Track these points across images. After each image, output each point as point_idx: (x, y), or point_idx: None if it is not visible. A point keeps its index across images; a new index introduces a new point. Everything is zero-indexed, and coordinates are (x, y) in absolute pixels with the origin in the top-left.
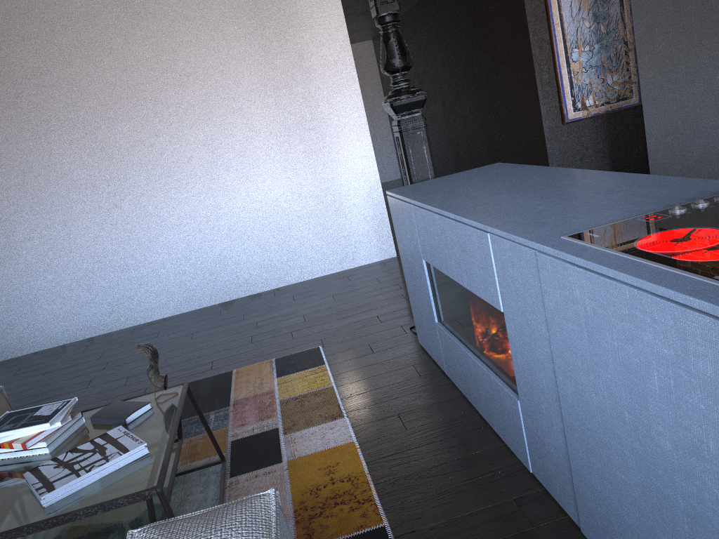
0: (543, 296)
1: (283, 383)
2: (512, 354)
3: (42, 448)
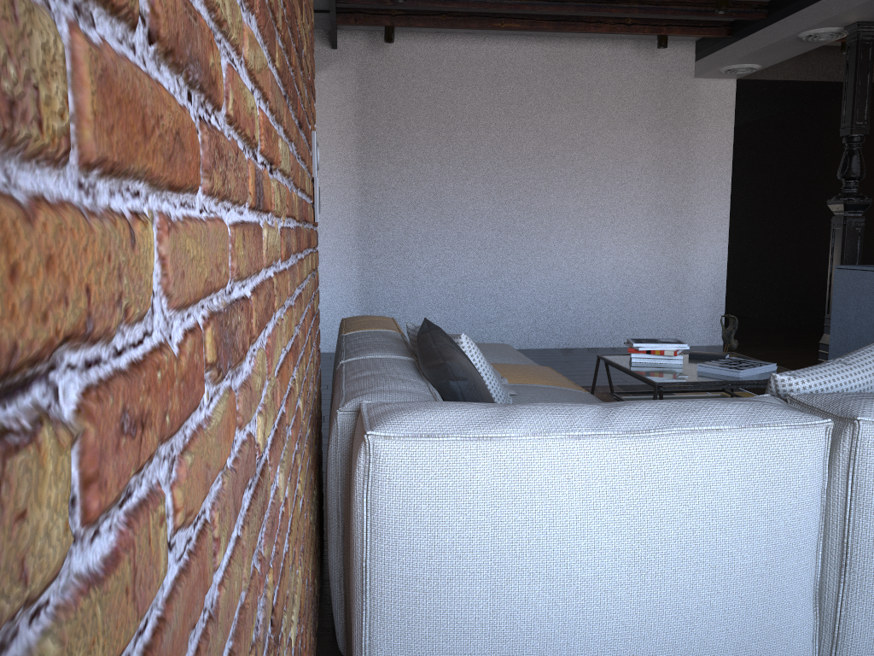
0: None
1: None
2: None
3: (679, 359)
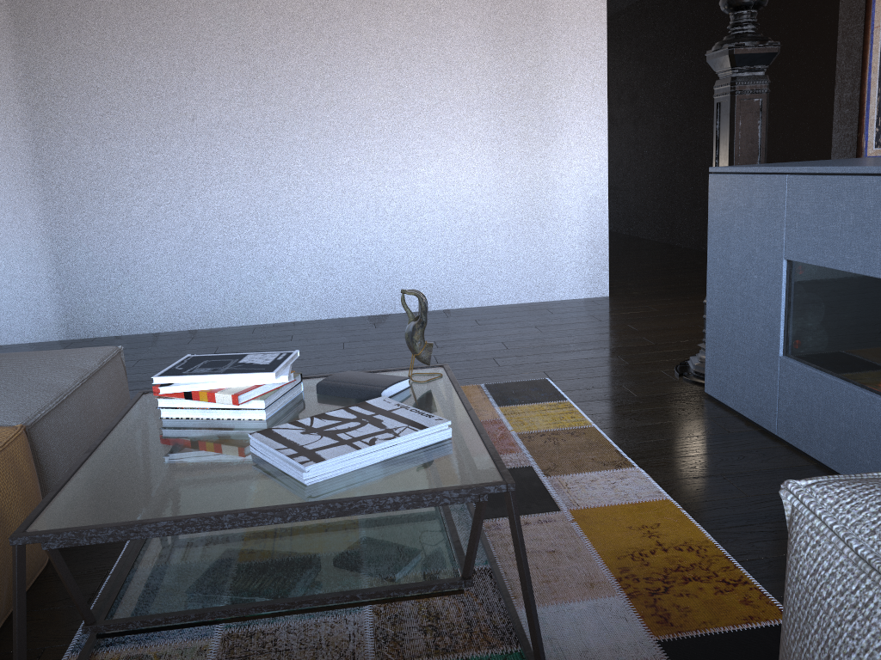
0: None
1: (511, 414)
2: None
3: (257, 409)
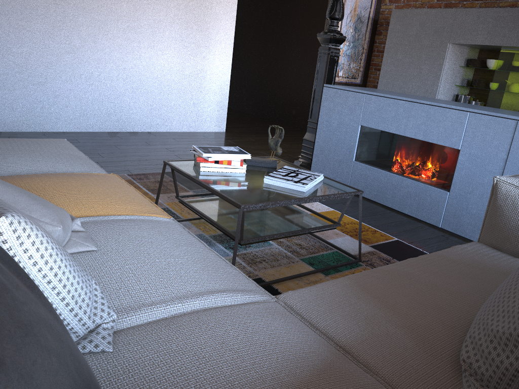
0: (512, 140)
1: None
2: (456, 169)
3: (243, 169)
